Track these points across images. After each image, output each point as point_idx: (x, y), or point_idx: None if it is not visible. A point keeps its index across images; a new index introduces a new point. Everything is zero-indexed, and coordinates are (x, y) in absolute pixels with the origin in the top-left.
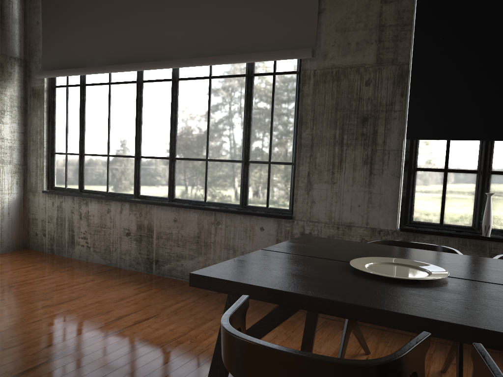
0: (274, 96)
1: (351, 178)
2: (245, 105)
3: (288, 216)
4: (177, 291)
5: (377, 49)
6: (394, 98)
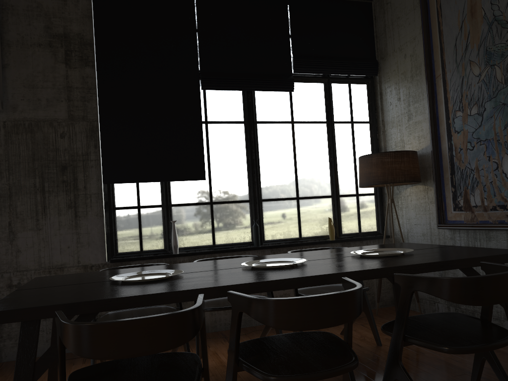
0: None
1: (58, 223)
2: None
3: None
4: None
5: (67, 106)
6: (89, 149)
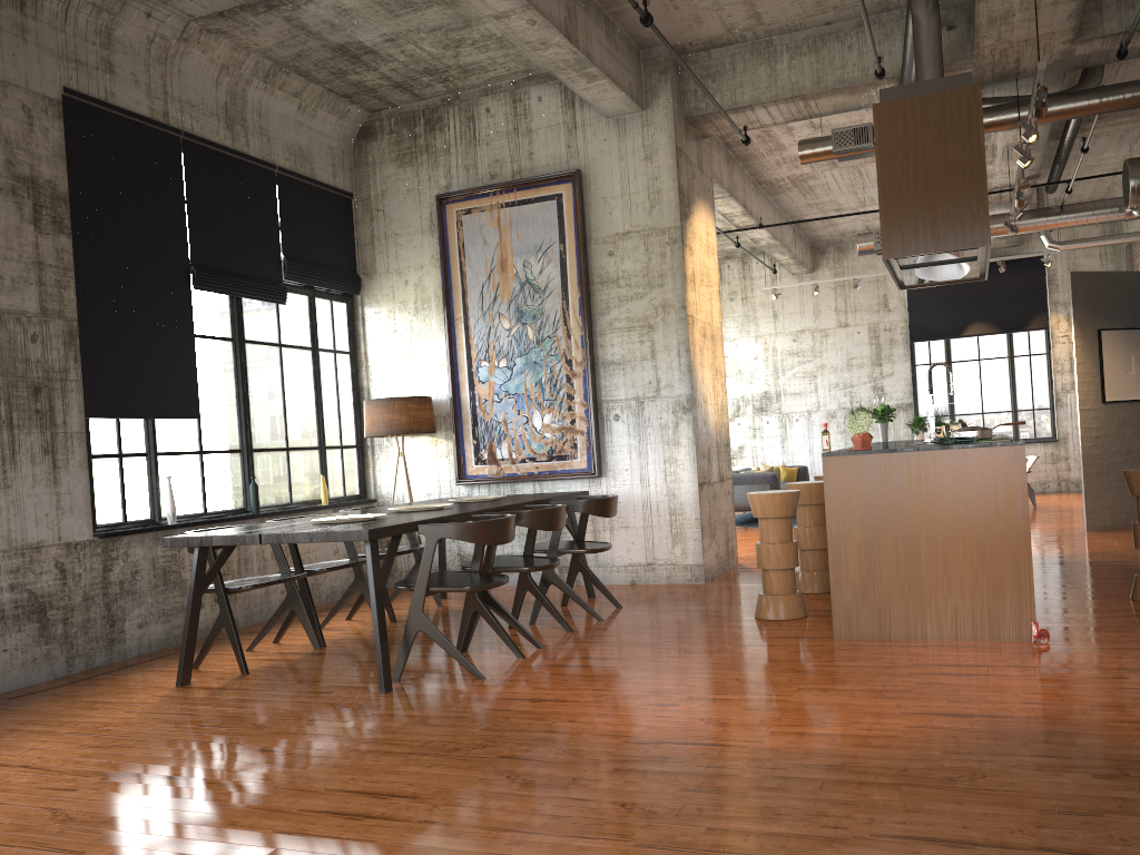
0: None
1: (32, 477)
2: None
3: None
4: None
5: (39, 293)
6: (68, 363)
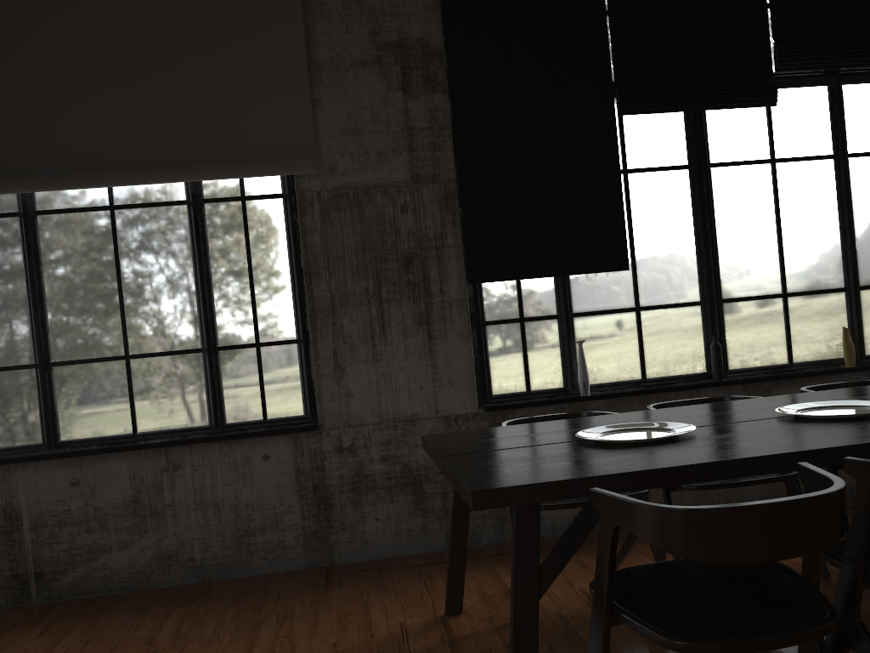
0: (249, 235)
1: (403, 349)
2: (195, 253)
3: (313, 425)
4: (129, 611)
5: (409, 160)
6: (445, 228)
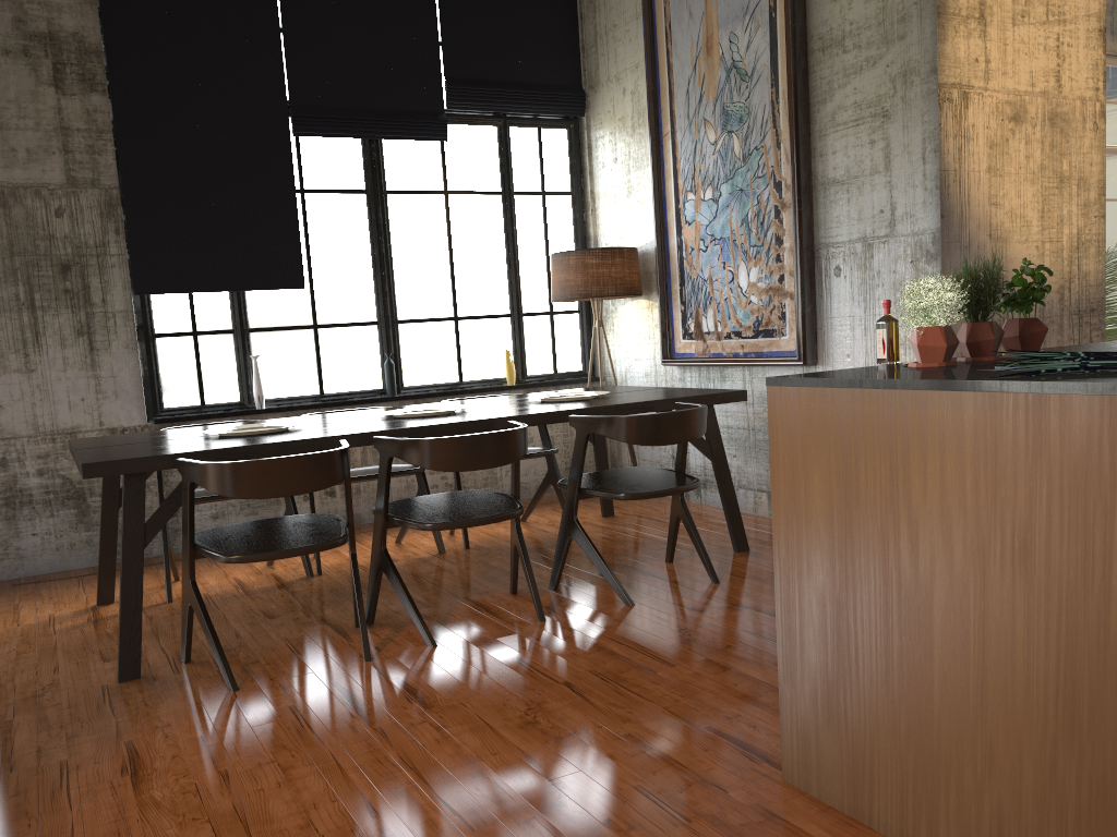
0: None
1: (62, 360)
2: None
3: None
4: None
5: (64, 162)
6: (107, 236)
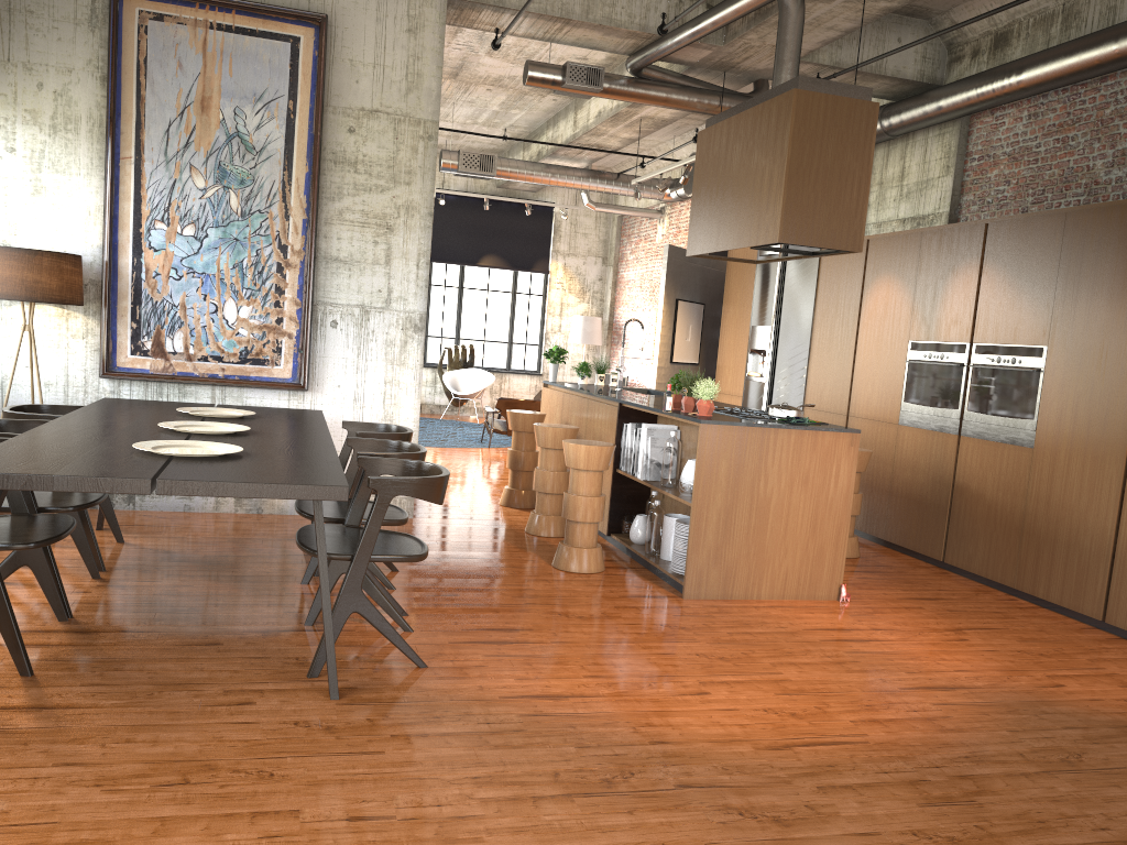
0: None
1: None
2: None
3: None
4: None
5: None
6: None
